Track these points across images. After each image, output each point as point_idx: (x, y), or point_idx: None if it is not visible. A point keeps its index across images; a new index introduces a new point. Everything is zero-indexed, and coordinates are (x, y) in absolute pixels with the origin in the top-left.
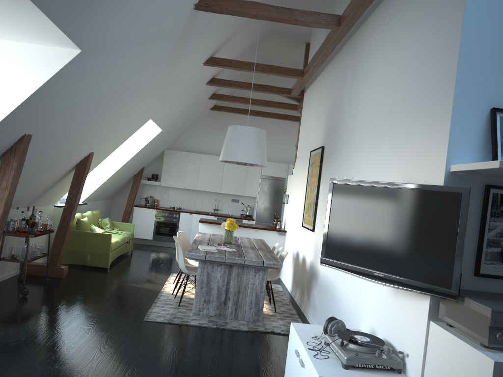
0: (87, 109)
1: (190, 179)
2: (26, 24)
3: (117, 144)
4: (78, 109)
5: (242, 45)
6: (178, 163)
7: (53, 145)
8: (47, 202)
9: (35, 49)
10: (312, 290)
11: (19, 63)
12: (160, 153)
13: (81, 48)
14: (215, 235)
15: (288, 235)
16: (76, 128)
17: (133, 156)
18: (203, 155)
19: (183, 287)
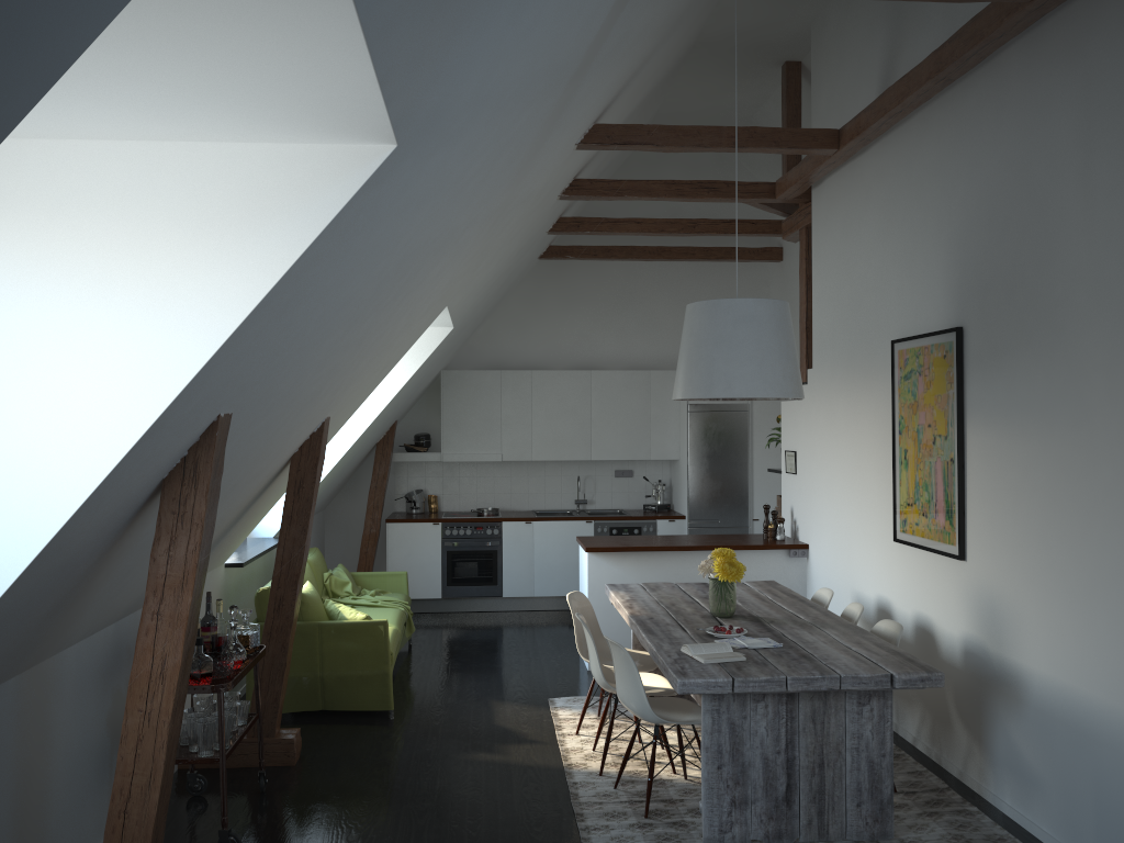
0: (353, 313)
1: (514, 437)
2: (267, 76)
3: (373, 383)
4: (338, 318)
5: (645, 87)
6: (477, 401)
7: (264, 426)
8: (215, 563)
9: (254, 158)
10: (994, 723)
11: (209, 207)
12: (430, 382)
13: (400, 137)
14: (657, 587)
15: (821, 557)
16: (318, 369)
17: (389, 402)
18: (537, 373)
19: (650, 763)
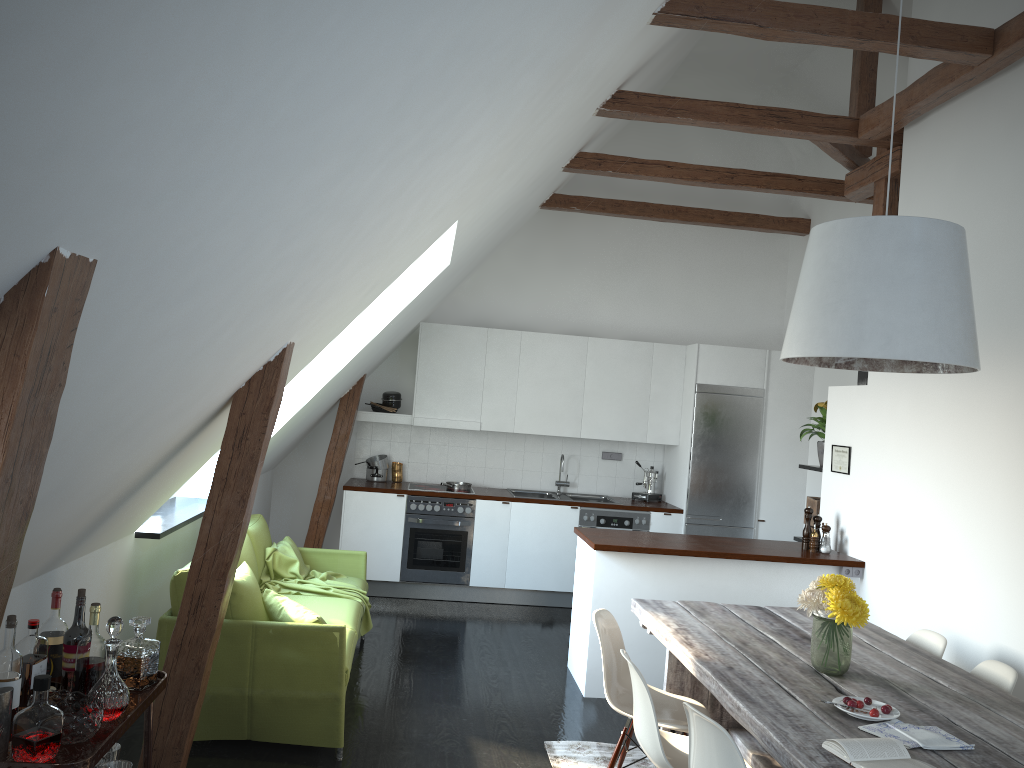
0: (359, 132)
1: (496, 404)
2: None
3: (355, 309)
4: (334, 122)
5: None
6: (458, 360)
7: (183, 323)
8: (118, 533)
9: None
10: None
11: None
12: (406, 335)
13: None
14: (703, 610)
15: (886, 580)
16: (287, 238)
17: (364, 347)
18: (528, 334)
19: None
